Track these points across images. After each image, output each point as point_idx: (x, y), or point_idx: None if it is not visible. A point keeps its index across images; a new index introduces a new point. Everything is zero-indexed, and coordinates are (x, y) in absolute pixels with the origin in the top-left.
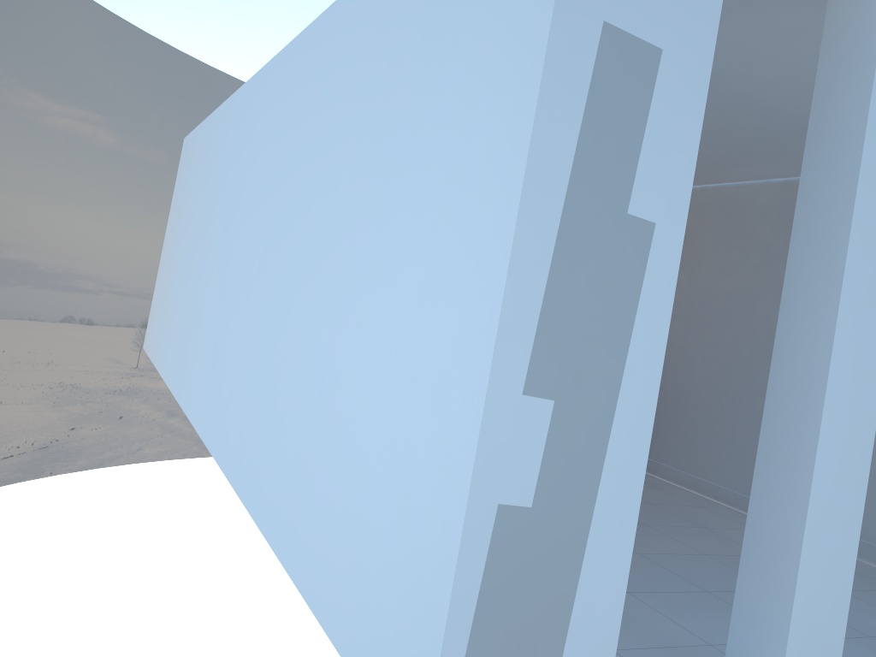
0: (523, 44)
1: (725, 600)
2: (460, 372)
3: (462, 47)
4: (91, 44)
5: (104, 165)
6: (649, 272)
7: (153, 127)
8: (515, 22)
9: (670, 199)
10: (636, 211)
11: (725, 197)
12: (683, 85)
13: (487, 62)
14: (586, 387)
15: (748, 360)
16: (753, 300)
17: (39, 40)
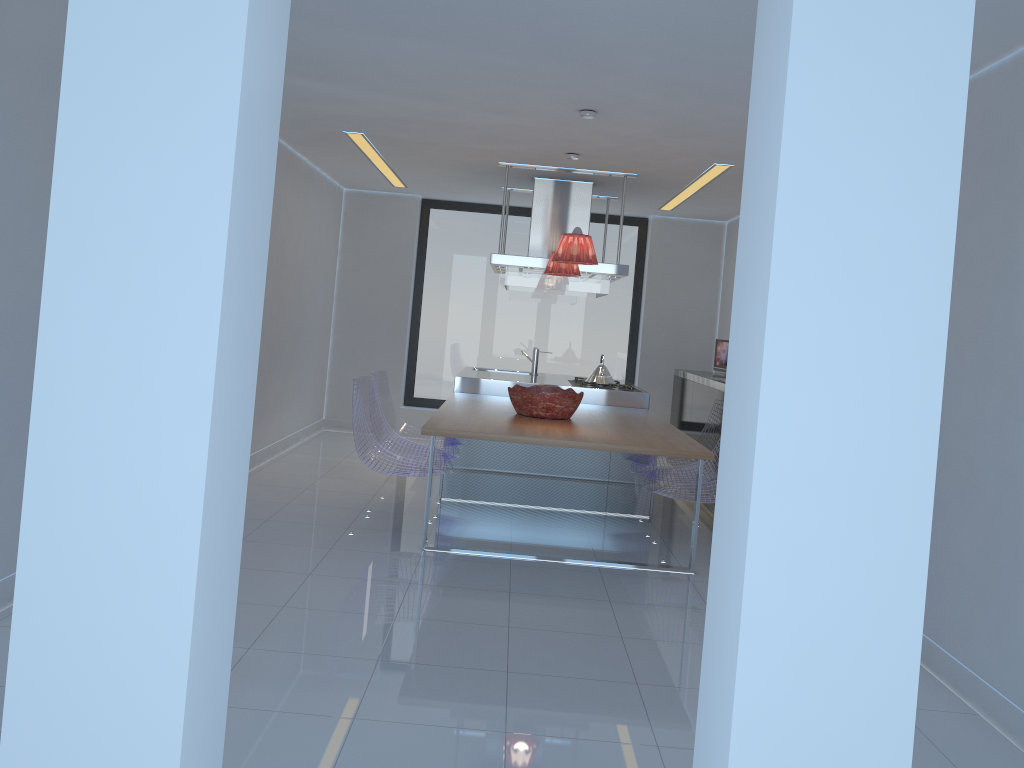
0: None
1: None
2: None
3: None
4: None
5: None
6: None
7: None
8: None
9: None
10: None
11: None
12: None
13: None
14: None
15: None
16: None
17: None
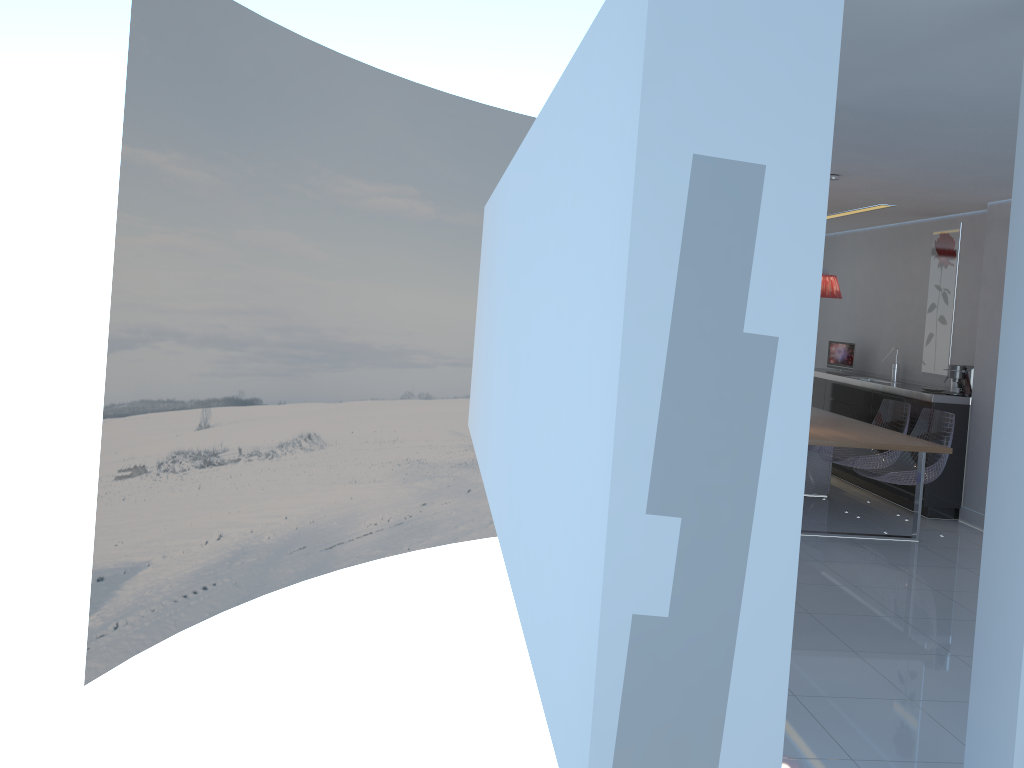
0: (624, 185)
1: None
2: (598, 492)
3: (601, 174)
4: (398, 118)
5: (424, 237)
6: (777, 386)
7: (467, 190)
8: (621, 161)
9: (793, 311)
10: (754, 328)
11: None
12: (795, 194)
13: (610, 195)
14: (715, 503)
15: None
16: None
17: (349, 127)
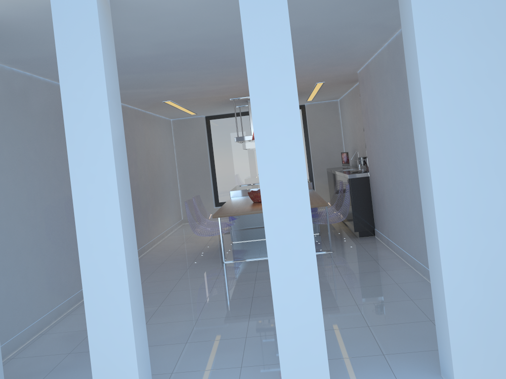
0: None
1: (248, 342)
2: None
3: None
4: None
5: None
6: None
7: None
8: None
9: None
10: None
11: (377, 63)
12: None
13: None
14: None
15: (400, 168)
16: (394, 128)
17: None
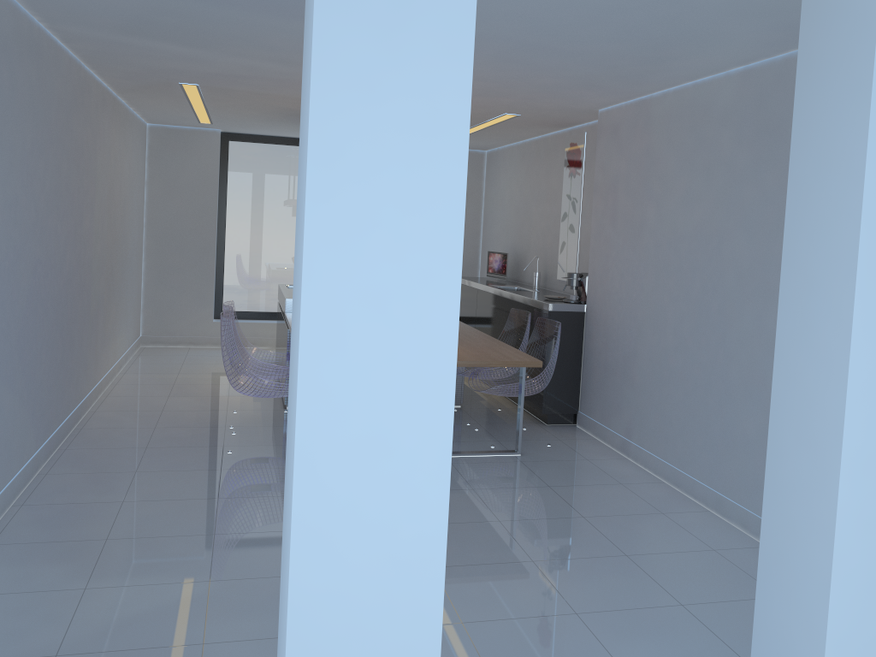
0: None
1: None
2: None
3: None
4: None
5: None
6: None
7: None
8: None
9: None
10: None
11: (685, 102)
12: None
13: None
14: None
15: (718, 317)
16: (719, 237)
17: None
